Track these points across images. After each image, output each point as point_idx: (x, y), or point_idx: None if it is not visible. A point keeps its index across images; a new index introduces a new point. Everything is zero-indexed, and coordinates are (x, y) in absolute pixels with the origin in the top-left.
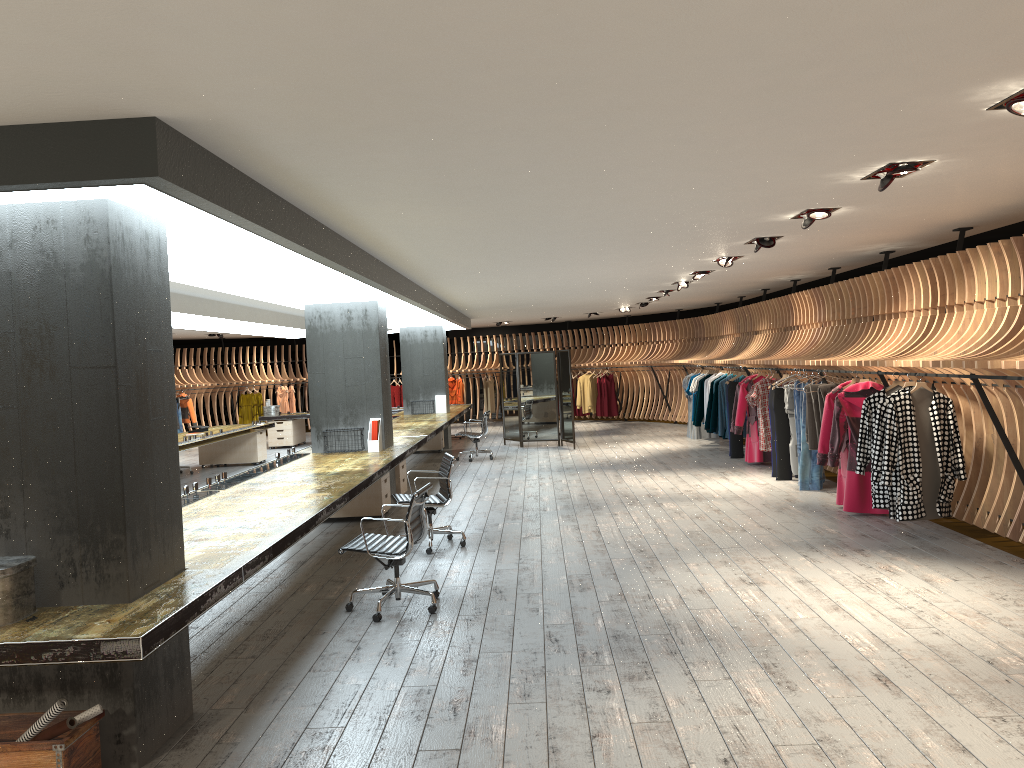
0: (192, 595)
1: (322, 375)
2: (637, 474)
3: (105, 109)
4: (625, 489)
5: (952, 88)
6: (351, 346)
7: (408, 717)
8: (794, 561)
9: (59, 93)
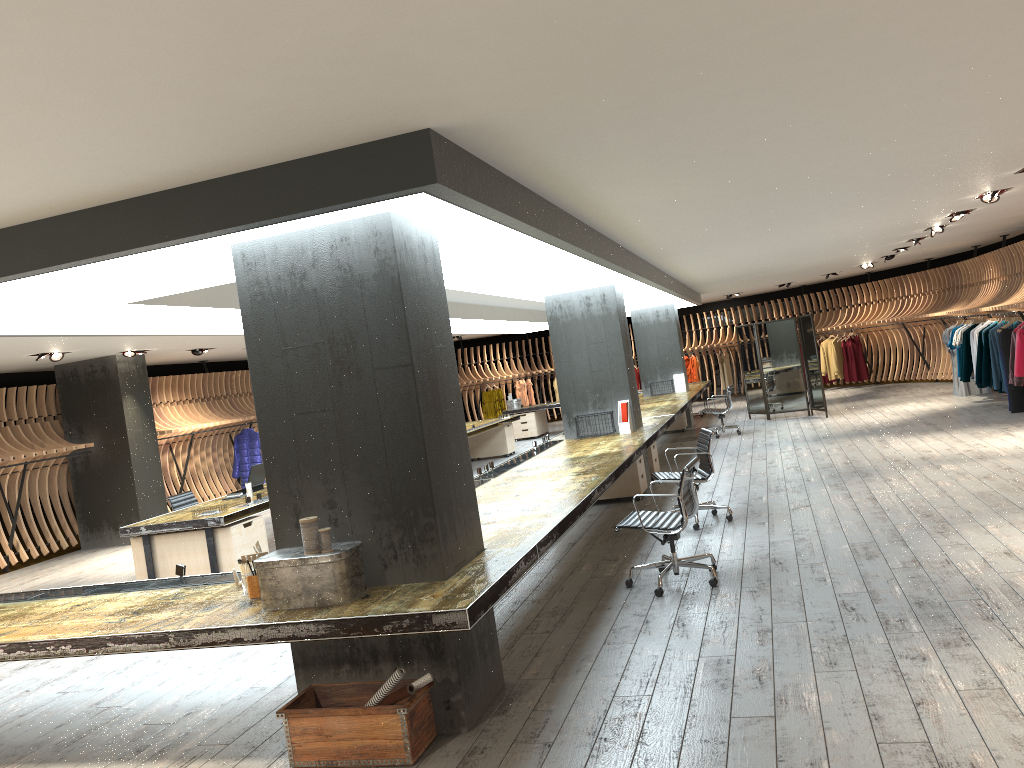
0: (499, 571)
1: (567, 363)
2: (904, 437)
3: (387, 128)
4: (894, 454)
5: None
6: (592, 332)
7: (713, 686)
8: None
9: (351, 119)
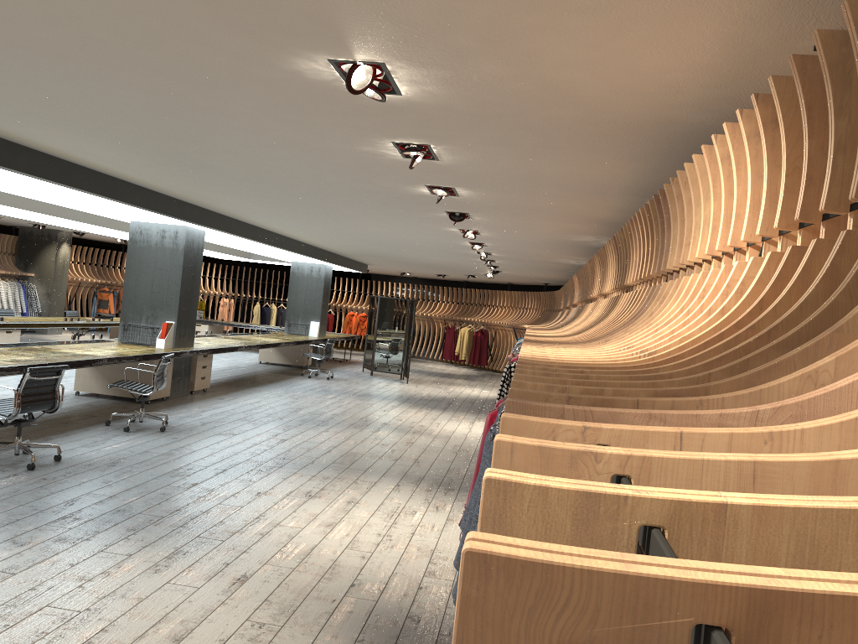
0: None
1: (135, 280)
2: (411, 408)
3: None
4: (377, 416)
5: (266, 62)
6: (161, 260)
7: None
8: (380, 487)
9: None
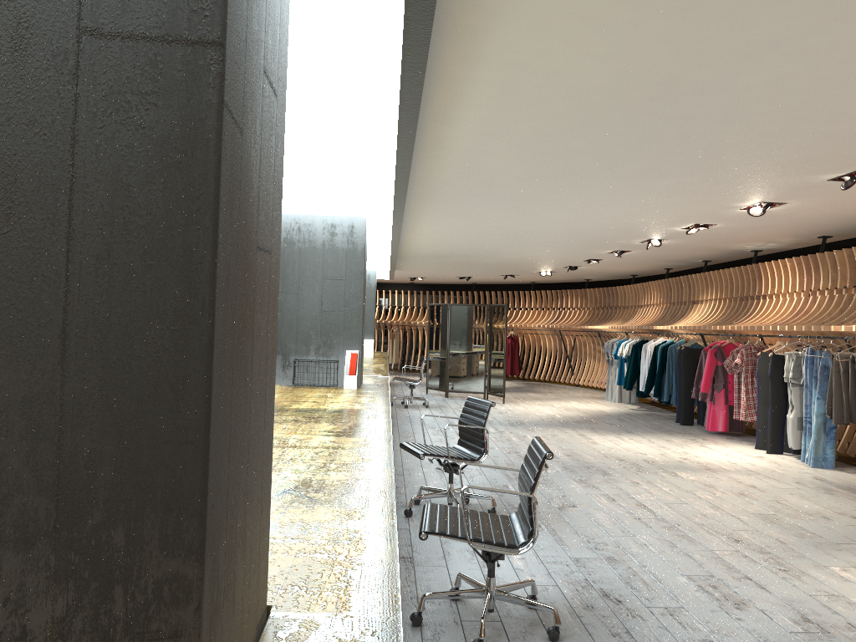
0: None
1: (295, 296)
2: (602, 435)
3: None
4: (610, 451)
5: None
6: (332, 266)
7: None
8: None
9: None
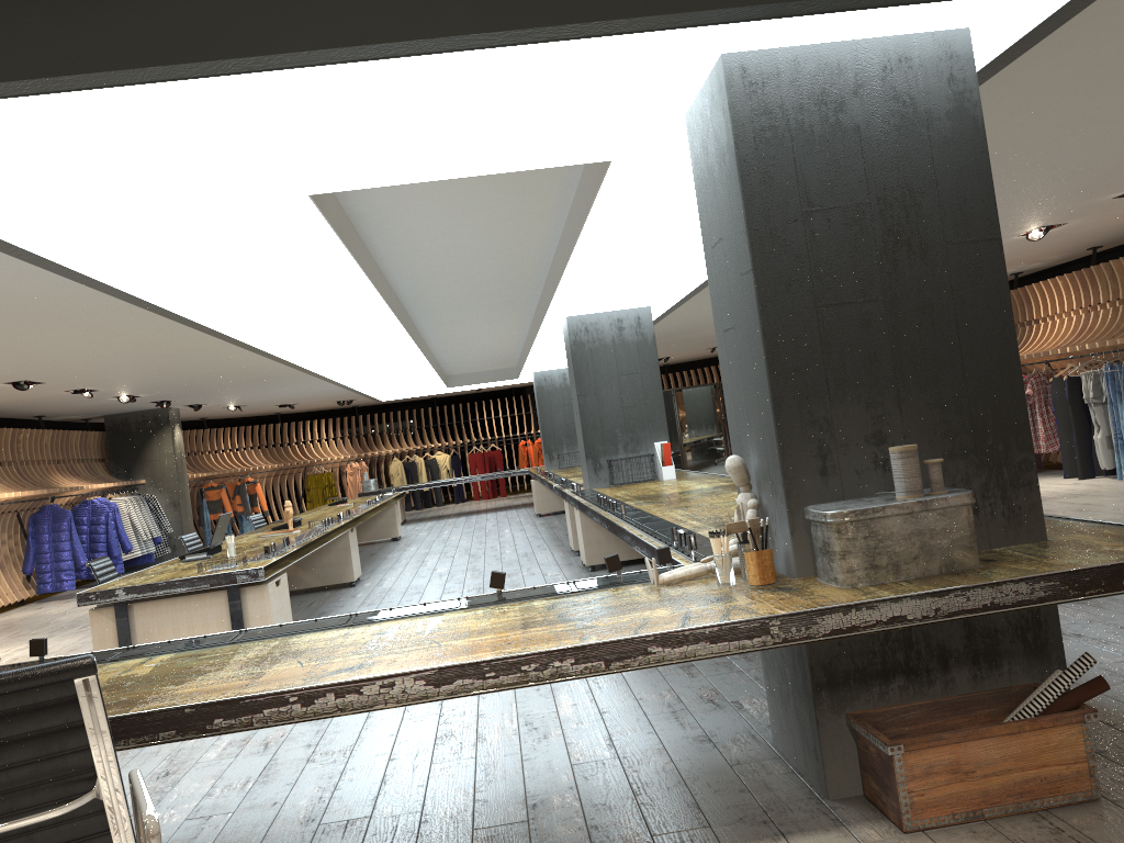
0: (1103, 527)
1: (594, 397)
2: None
3: None
4: None
5: None
6: (625, 360)
7: None
8: None
9: None
